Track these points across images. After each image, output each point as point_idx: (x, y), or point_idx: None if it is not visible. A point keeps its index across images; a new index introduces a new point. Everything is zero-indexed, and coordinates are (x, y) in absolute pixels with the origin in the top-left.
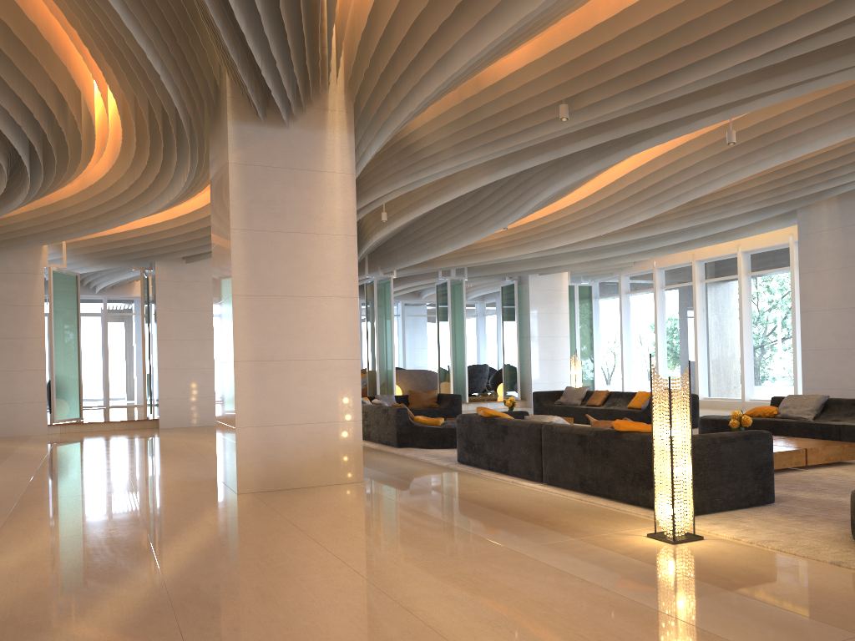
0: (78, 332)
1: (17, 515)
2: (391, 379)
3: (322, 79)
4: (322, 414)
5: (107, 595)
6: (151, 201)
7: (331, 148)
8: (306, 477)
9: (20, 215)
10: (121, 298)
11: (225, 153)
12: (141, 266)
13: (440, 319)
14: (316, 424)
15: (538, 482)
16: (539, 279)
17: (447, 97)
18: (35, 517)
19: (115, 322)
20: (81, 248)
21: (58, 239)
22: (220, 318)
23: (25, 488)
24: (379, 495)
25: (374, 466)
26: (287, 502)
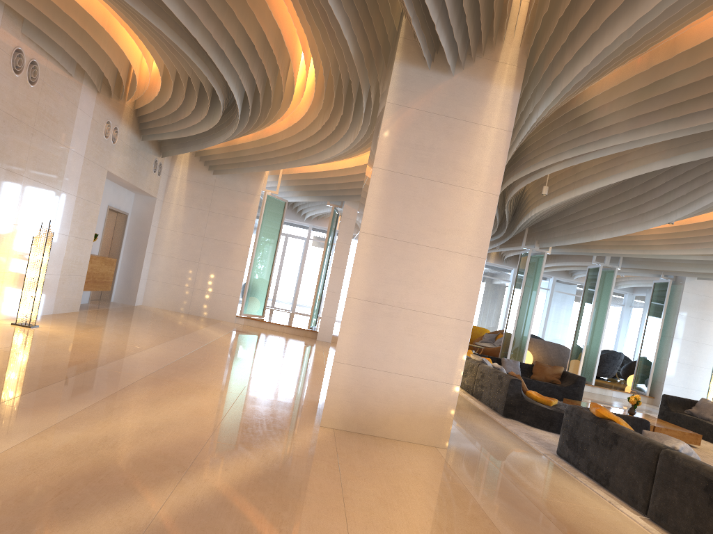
0: (276, 247)
1: (127, 391)
2: (523, 345)
3: (500, 30)
4: (421, 369)
5: (80, 522)
6: (338, 144)
7: (492, 101)
8: (389, 428)
9: (247, 144)
10: (322, 228)
11: (386, 94)
12: (336, 204)
13: (584, 300)
14: (412, 378)
15: (641, 512)
16: (697, 283)
17: (633, 63)
18: (137, 397)
19: (314, 247)
20: (293, 180)
21: (270, 168)
22: (351, 253)
23: (164, 366)
24: (453, 472)
25: (469, 432)
26: (357, 451)
